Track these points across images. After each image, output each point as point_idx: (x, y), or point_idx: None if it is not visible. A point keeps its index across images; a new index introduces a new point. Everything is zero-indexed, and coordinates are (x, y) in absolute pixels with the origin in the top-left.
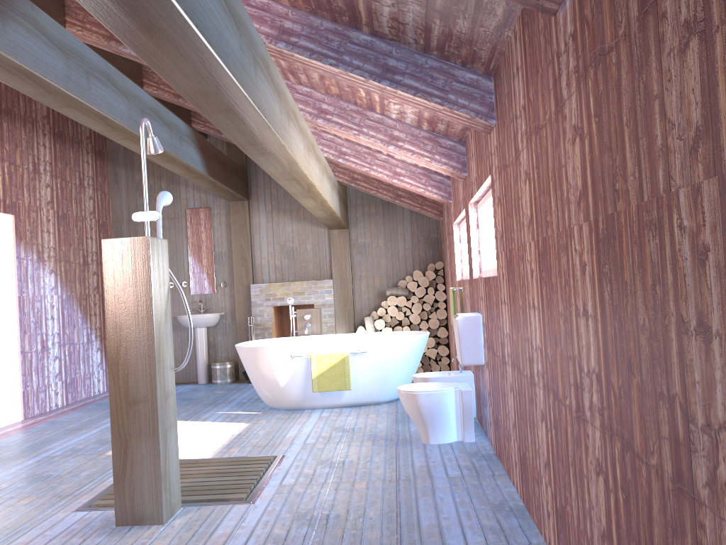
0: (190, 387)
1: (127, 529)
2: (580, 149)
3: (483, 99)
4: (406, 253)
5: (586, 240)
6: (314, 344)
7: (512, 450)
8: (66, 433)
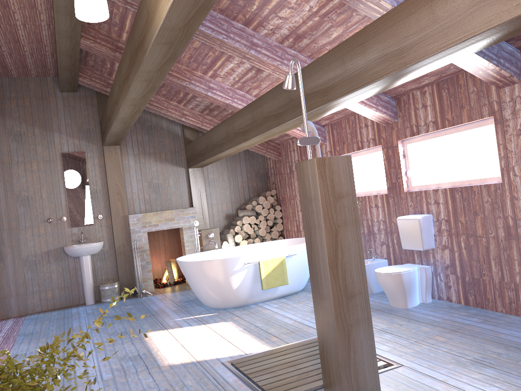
0: (87, 308)
1: None
2: None
3: (516, 65)
4: (244, 185)
5: None
6: (260, 252)
7: None
8: None
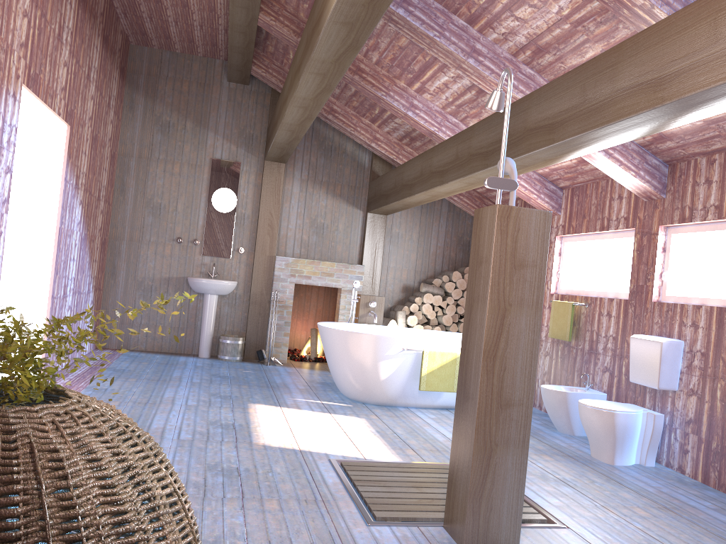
0: (198, 361)
1: None
2: None
3: None
4: (437, 251)
5: None
6: (428, 339)
7: None
8: (145, 408)
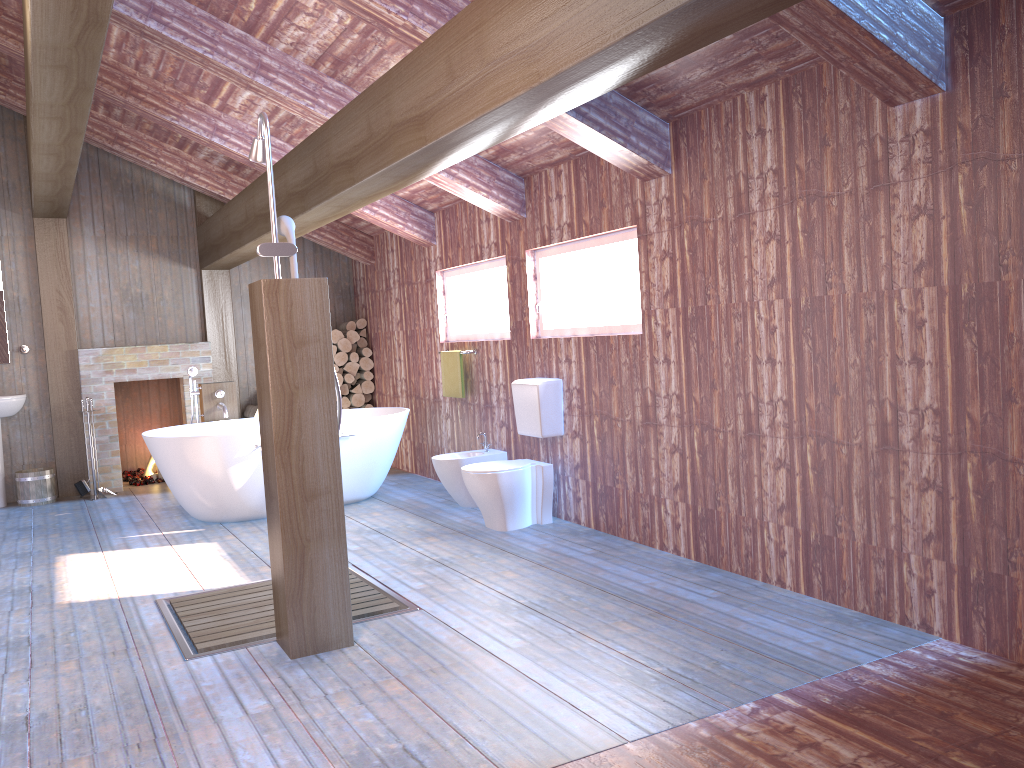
0: None
1: (315, 658)
2: (927, 226)
3: (660, 146)
4: None
5: (930, 301)
6: None
7: (665, 514)
8: None
